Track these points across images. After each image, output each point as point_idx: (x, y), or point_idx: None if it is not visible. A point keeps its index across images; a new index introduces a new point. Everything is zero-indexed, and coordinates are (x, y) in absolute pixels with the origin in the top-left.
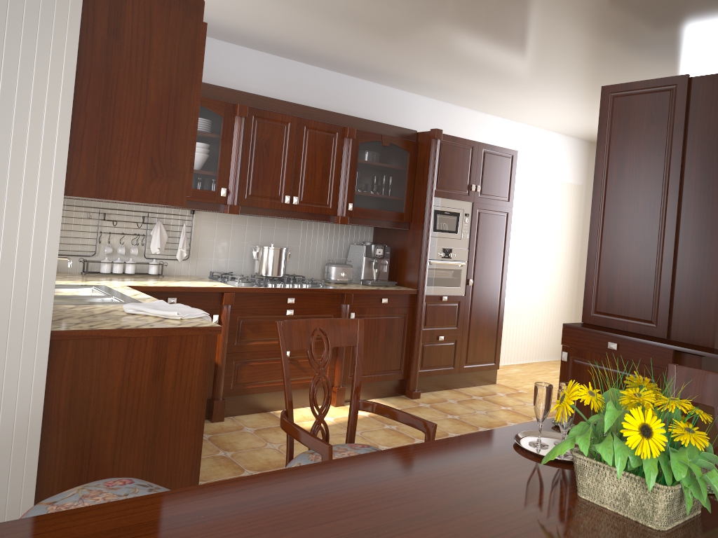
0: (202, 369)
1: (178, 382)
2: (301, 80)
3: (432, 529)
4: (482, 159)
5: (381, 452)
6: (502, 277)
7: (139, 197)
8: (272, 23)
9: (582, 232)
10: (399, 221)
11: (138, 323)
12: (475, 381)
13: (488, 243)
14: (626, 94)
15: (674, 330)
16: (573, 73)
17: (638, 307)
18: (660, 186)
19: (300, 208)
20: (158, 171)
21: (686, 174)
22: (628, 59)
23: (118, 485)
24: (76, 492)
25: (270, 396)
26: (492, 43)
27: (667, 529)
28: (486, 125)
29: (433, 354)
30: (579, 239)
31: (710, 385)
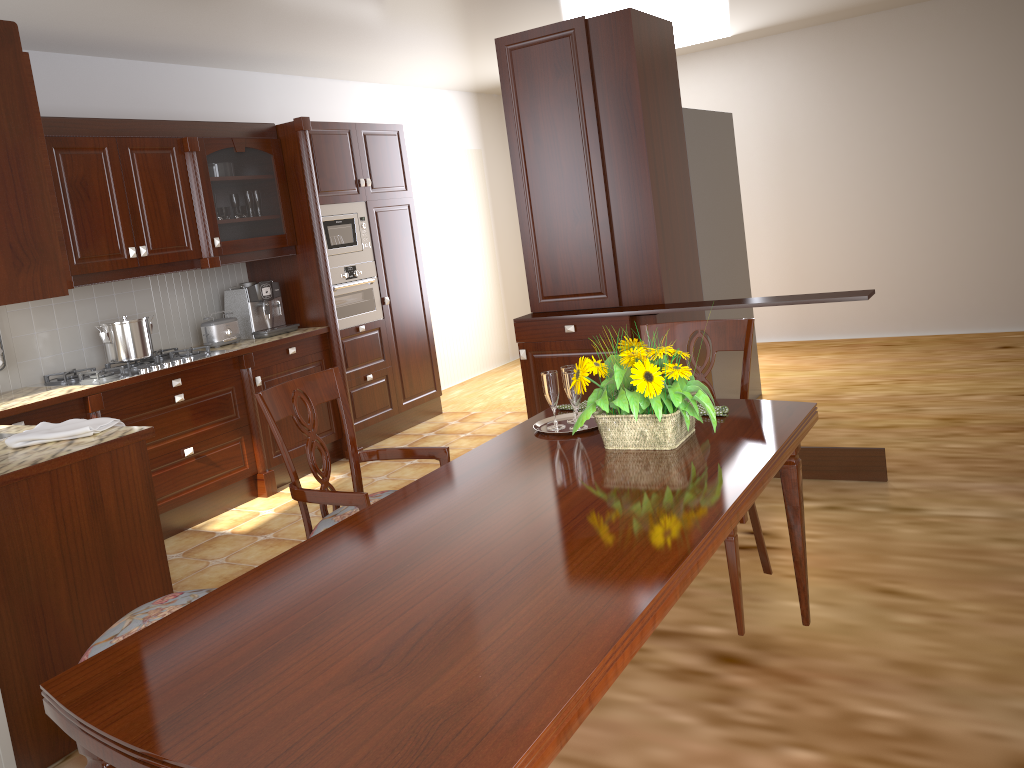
0: (146, 483)
1: (122, 506)
2: (93, 81)
3: (515, 502)
4: (364, 144)
5: (431, 473)
6: (420, 284)
7: (9, 298)
8: (49, 13)
9: (492, 207)
10: (282, 246)
11: (49, 453)
12: (419, 417)
13: (395, 248)
14: (524, 45)
15: (624, 295)
16: (453, 21)
17: (585, 281)
18: (580, 145)
19: (152, 260)
20: (22, 258)
21: (603, 127)
22: (514, 0)
23: (173, 599)
24: (132, 620)
25: (183, 510)
26: (357, 2)
27: (677, 447)
28: (352, 96)
29: (365, 400)
30: (491, 216)
31: (677, 334)
